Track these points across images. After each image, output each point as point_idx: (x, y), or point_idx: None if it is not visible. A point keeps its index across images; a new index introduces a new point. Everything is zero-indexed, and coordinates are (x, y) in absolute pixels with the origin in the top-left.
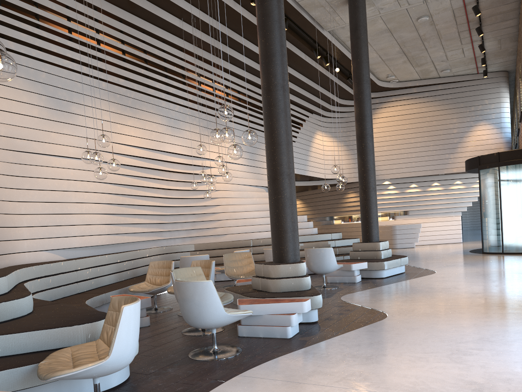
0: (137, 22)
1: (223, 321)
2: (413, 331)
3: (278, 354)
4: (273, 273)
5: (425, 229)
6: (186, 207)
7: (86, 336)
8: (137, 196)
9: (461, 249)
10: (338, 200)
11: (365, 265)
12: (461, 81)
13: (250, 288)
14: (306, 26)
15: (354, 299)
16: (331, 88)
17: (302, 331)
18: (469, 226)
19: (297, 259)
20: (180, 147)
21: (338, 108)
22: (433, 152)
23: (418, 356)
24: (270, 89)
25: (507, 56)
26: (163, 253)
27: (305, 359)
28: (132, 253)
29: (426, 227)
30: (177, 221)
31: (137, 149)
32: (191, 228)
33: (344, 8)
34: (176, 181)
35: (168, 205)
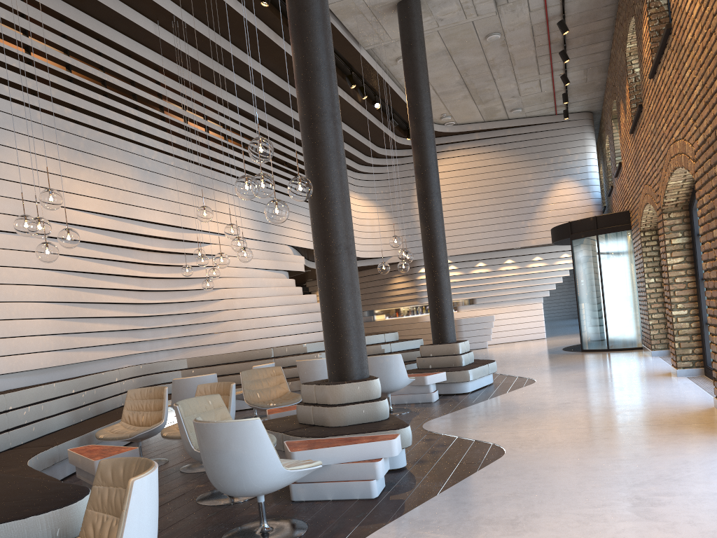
0: (89, 23)
1: (279, 482)
2: (555, 472)
3: (368, 528)
4: (334, 397)
5: (499, 323)
6: (173, 304)
7: (53, 533)
8: (99, 289)
9: (551, 347)
10: (380, 287)
11: (444, 376)
12: (536, 125)
13: (294, 421)
14: (337, 42)
15: (442, 427)
16: (368, 131)
17: (389, 484)
18: (544, 317)
19: (366, 374)
20: (162, 214)
21: (376, 160)
22: (504, 218)
23: (587, 512)
24: (315, 119)
25: (594, 91)
26: (141, 375)
27: (417, 533)
28: (94, 378)
29: (499, 319)
30: (159, 325)
31: (96, 216)
32: (182, 335)
33: (391, 17)
34: (157, 265)
35: (146, 302)
